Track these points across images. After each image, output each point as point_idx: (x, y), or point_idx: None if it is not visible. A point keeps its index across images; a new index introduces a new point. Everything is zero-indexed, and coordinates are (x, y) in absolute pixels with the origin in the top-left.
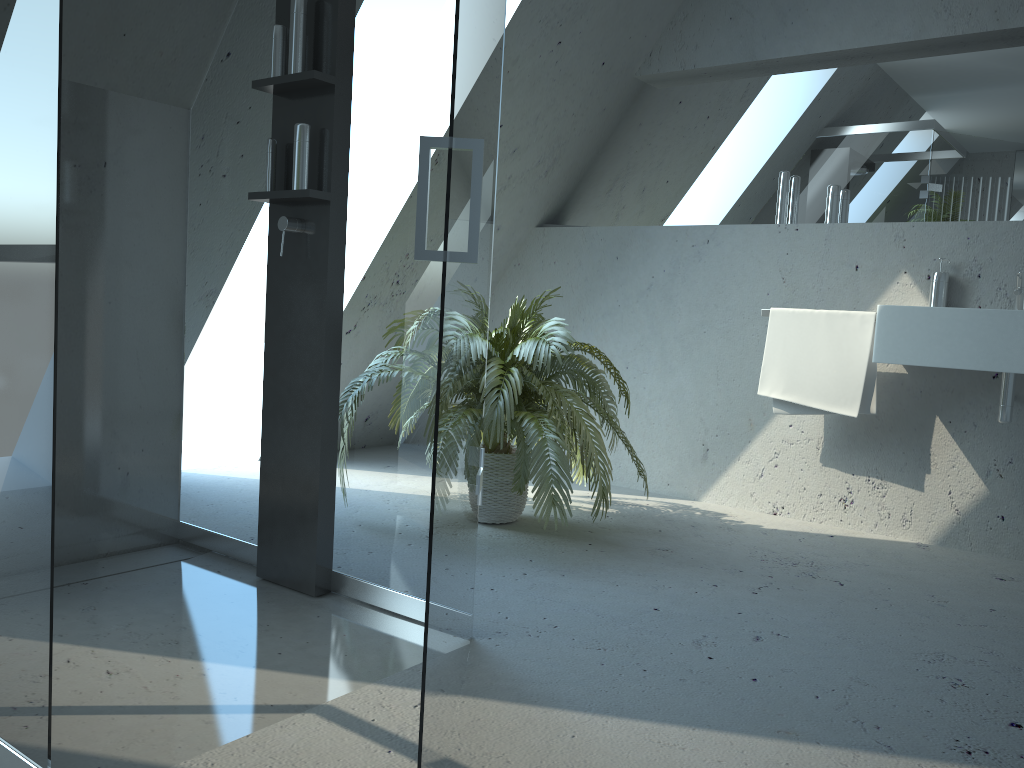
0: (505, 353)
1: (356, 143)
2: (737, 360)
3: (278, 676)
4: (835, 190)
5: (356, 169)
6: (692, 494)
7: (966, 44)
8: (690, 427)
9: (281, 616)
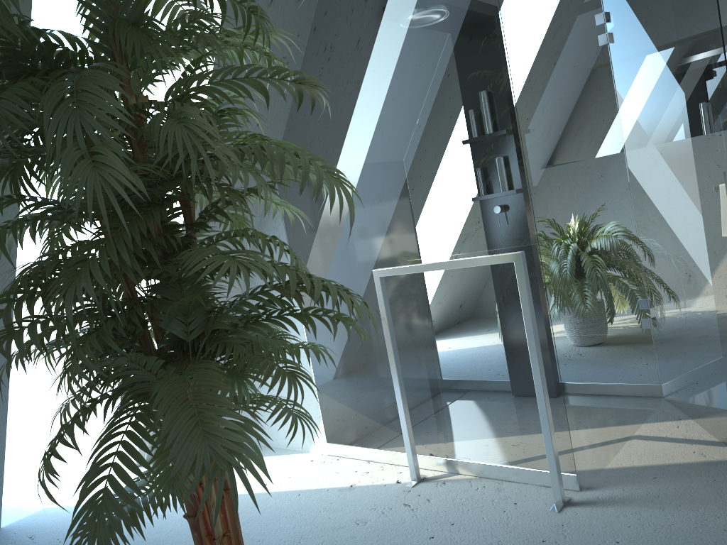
0: None
1: (527, 159)
2: None
3: (594, 430)
4: None
5: (530, 172)
6: None
7: None
8: None
9: None
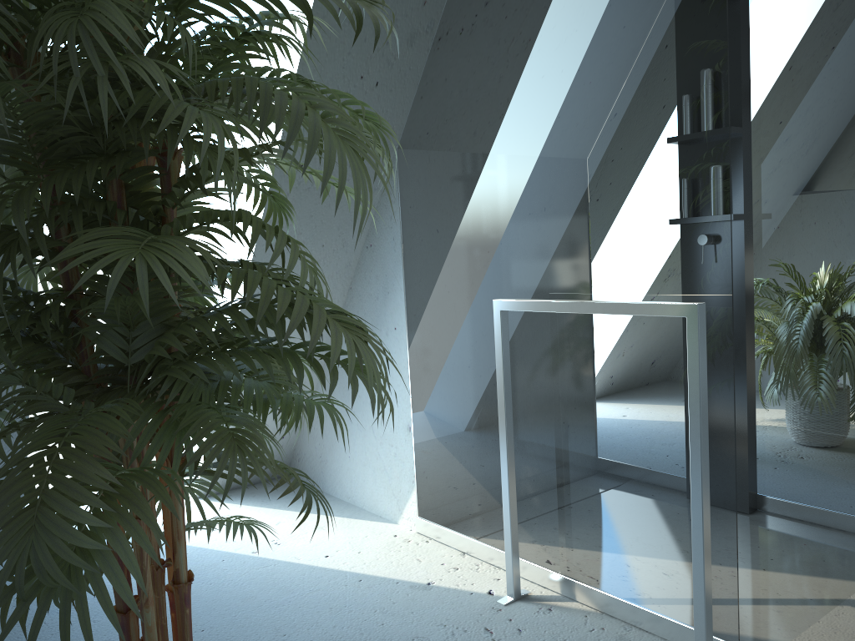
0: None
1: (758, 173)
2: None
3: (790, 577)
4: None
5: (759, 193)
6: None
7: None
8: None
9: (739, 530)
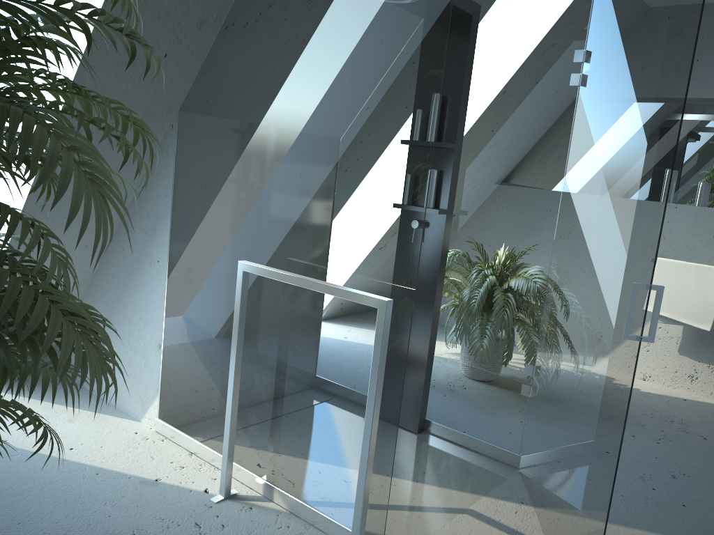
0: None
1: (462, 181)
2: None
3: (433, 488)
4: (704, 185)
5: (460, 196)
6: None
7: None
8: None
9: (407, 446)
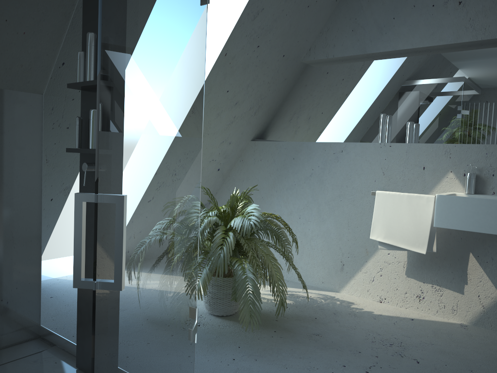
0: (228, 220)
1: None
2: (359, 216)
3: None
4: (411, 124)
5: None
6: (335, 288)
7: (483, 44)
8: (334, 252)
9: None
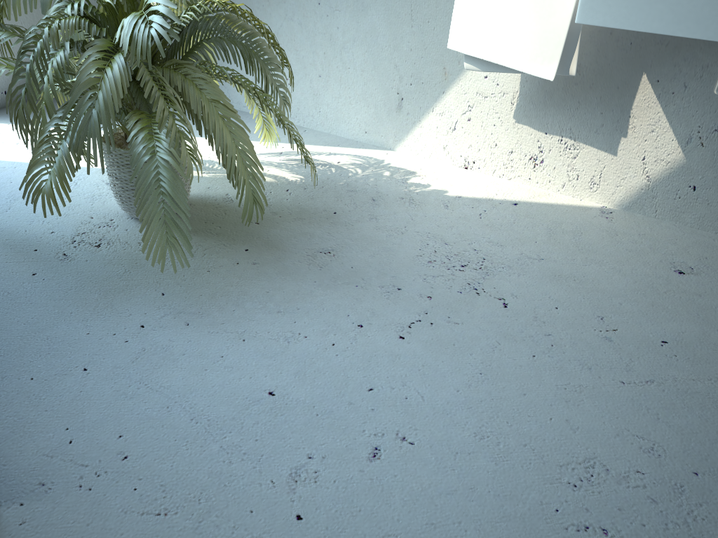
0: None
1: None
2: None
3: None
4: None
5: None
6: (388, 143)
7: None
8: (385, 74)
9: None
